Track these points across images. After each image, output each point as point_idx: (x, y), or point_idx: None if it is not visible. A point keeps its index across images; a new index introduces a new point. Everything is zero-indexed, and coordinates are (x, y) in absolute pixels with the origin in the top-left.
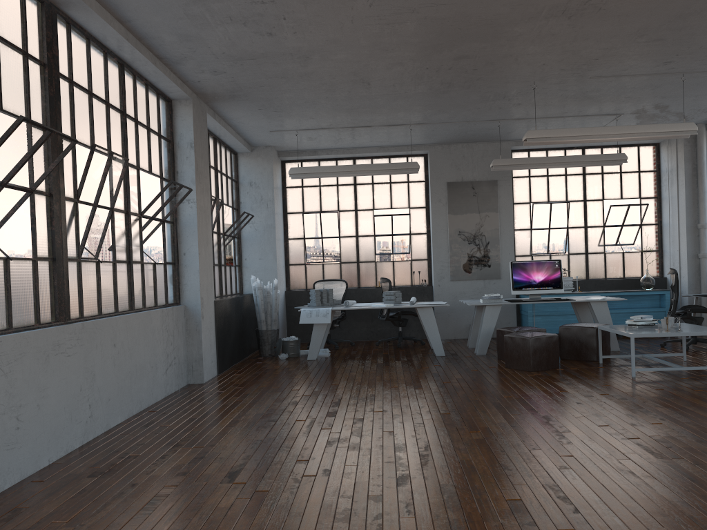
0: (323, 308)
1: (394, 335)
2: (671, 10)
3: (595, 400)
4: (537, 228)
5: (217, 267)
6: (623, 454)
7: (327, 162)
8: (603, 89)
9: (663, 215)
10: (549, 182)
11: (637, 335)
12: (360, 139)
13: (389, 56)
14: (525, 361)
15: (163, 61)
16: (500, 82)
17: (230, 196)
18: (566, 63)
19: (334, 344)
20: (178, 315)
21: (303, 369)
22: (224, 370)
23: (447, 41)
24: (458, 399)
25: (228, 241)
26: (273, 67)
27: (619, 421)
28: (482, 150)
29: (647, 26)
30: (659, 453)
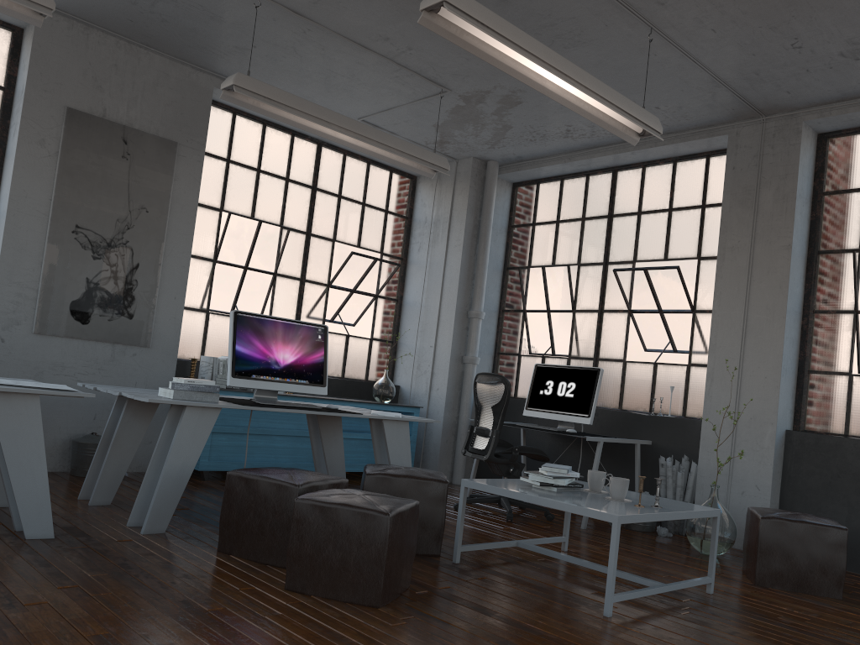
0: None
1: None
2: None
3: None
4: (226, 262)
5: None
6: None
7: None
8: (516, 1)
9: (407, 288)
10: (260, 183)
11: (625, 517)
12: None
13: None
14: (362, 579)
15: None
16: None
17: None
18: None
19: None
20: None
21: None
22: None
23: None
24: None
25: None
26: None
27: None
28: (159, 71)
29: None
30: None
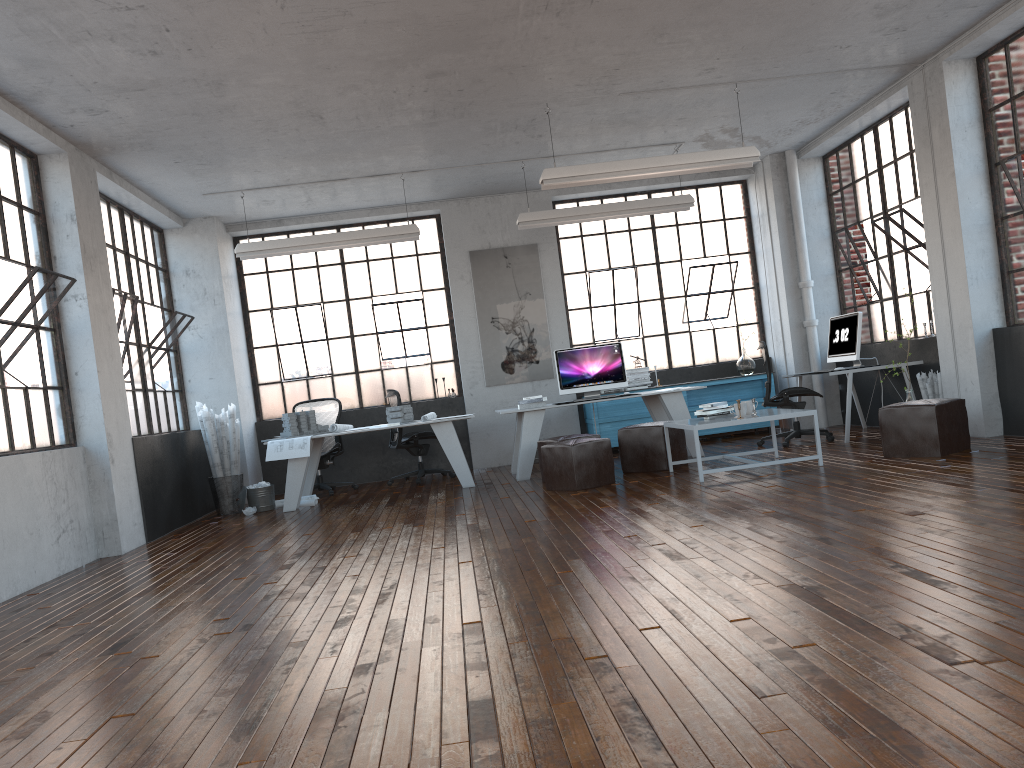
0: (299, 437)
1: (417, 469)
2: (684, 0)
3: (638, 511)
4: (598, 306)
5: (140, 393)
6: (635, 561)
7: (300, 235)
8: (643, 109)
9: (759, 275)
10: (609, 242)
11: (701, 426)
12: (339, 198)
13: (334, 77)
14: (568, 478)
15: (9, 99)
16: (503, 106)
17: (157, 291)
18: (579, 76)
19: (327, 488)
20: (73, 461)
21: (272, 523)
22: (158, 536)
23: (407, 53)
24: (465, 530)
25: (160, 357)
26: (176, 101)
27: (653, 529)
28: (514, 204)
29: (663, 22)
30: (679, 555)
